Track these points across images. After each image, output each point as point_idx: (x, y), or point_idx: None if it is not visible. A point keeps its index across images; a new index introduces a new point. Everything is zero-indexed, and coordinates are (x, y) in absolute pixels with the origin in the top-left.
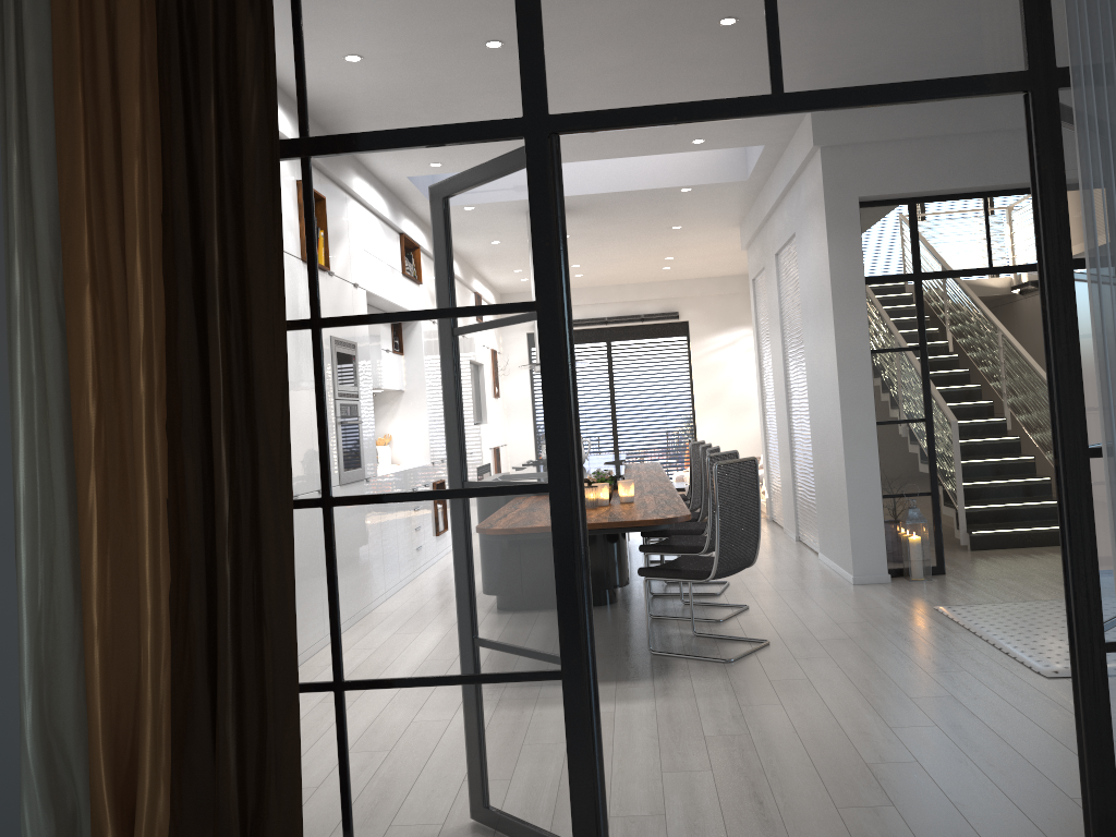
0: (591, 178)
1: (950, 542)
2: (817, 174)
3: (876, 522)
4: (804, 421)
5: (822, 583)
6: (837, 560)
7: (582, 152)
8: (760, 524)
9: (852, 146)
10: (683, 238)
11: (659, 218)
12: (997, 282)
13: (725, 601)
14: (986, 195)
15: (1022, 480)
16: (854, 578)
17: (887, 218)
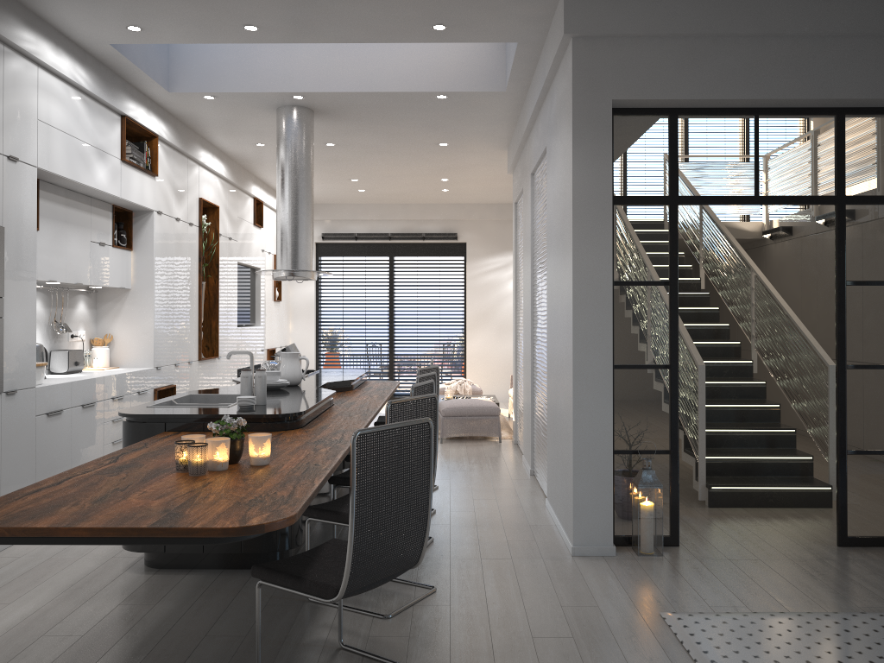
0: (340, 75)
1: (688, 491)
2: (568, 71)
3: (604, 484)
4: (544, 352)
5: (537, 550)
6: (560, 517)
7: (306, 28)
8: (430, 512)
9: (610, 39)
10: (453, 157)
11: (423, 131)
12: (750, 226)
13: (414, 573)
14: (758, 112)
15: (767, 430)
16: (574, 548)
17: (644, 130)
